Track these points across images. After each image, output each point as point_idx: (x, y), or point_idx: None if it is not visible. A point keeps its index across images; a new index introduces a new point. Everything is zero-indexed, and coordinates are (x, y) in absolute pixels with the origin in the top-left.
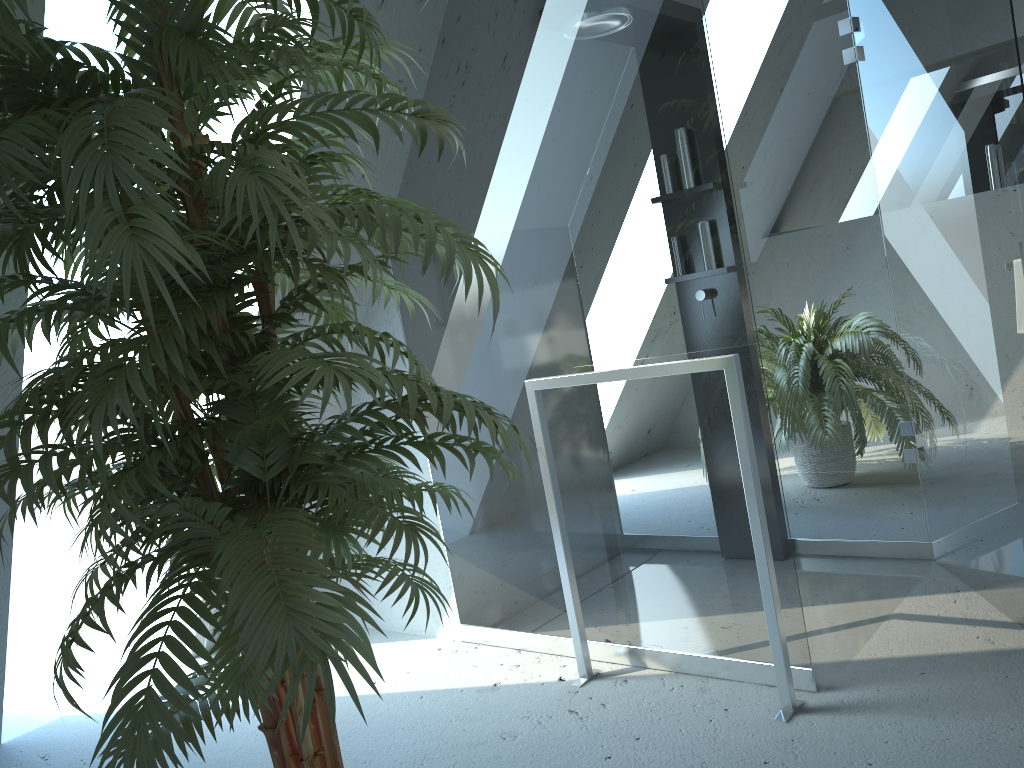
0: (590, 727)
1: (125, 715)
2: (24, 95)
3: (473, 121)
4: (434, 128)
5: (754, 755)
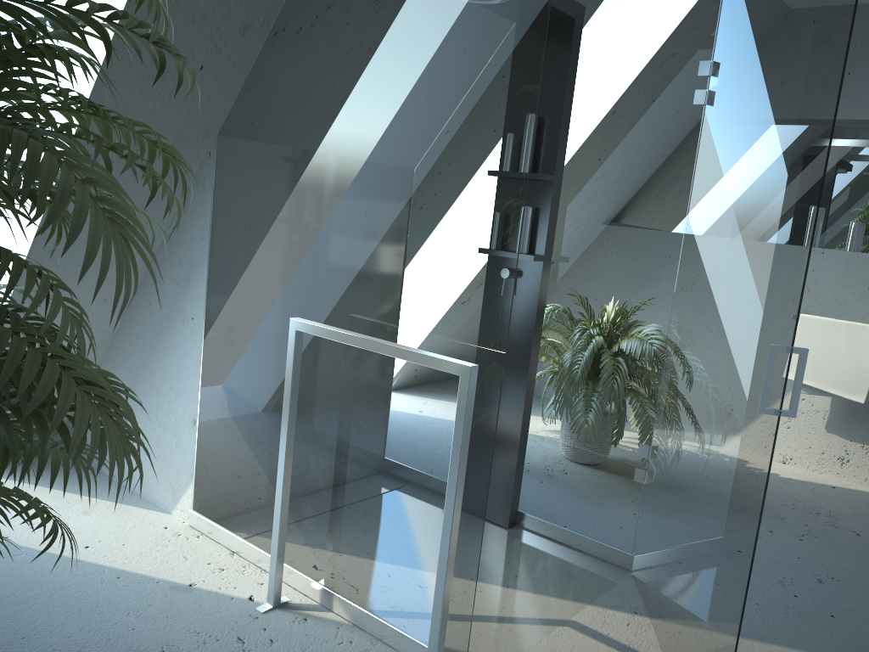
0: None
1: None
2: None
3: (318, 49)
4: (174, 58)
5: None
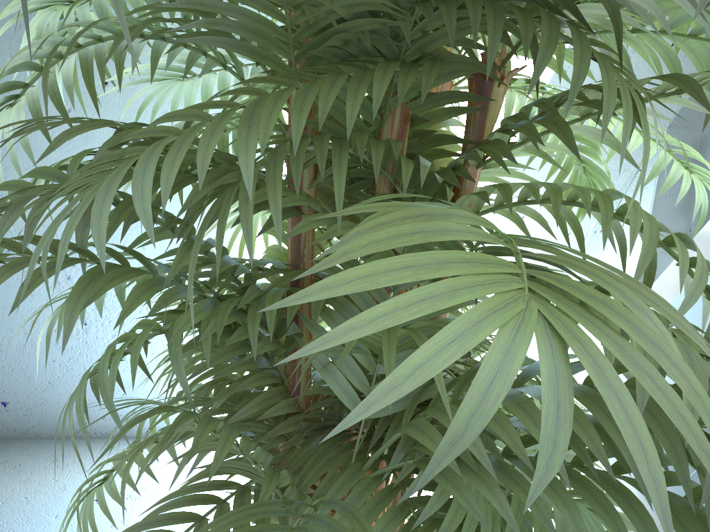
0: None
1: None
2: None
3: None
4: None
5: None
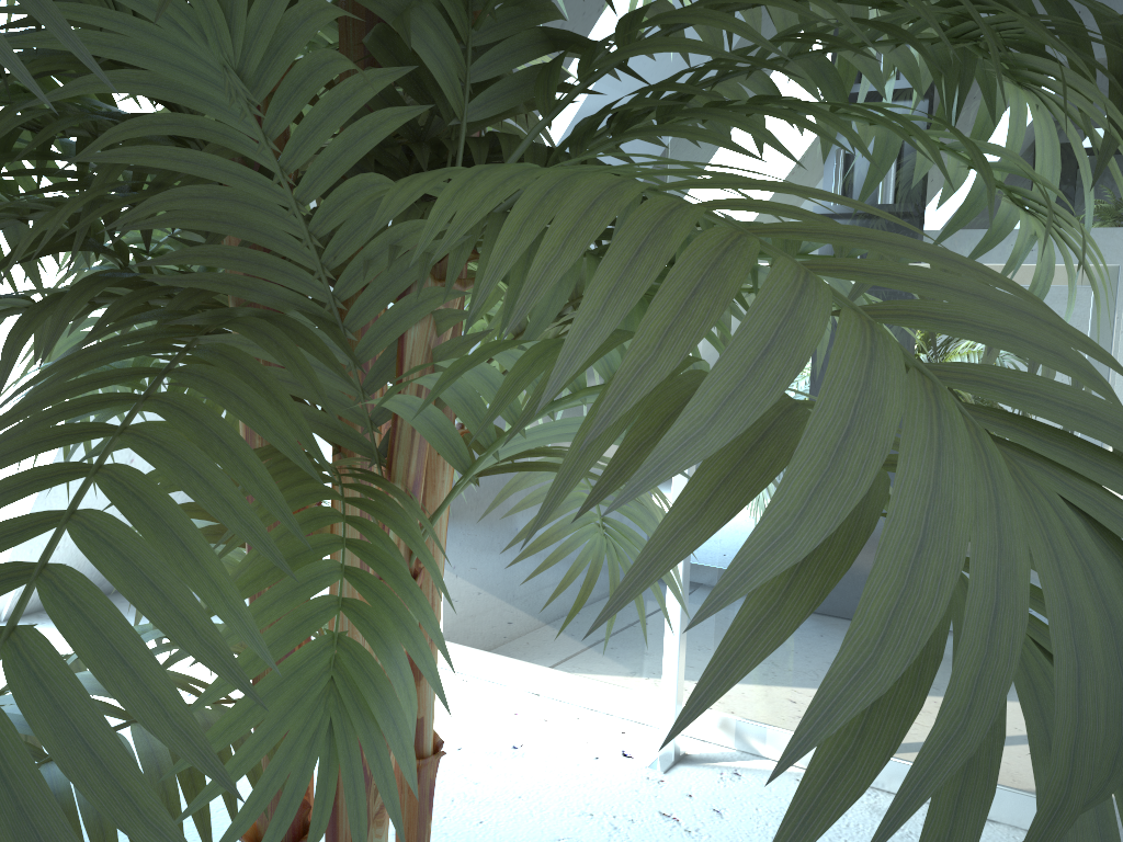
0: None
1: None
2: None
3: None
4: None
5: None
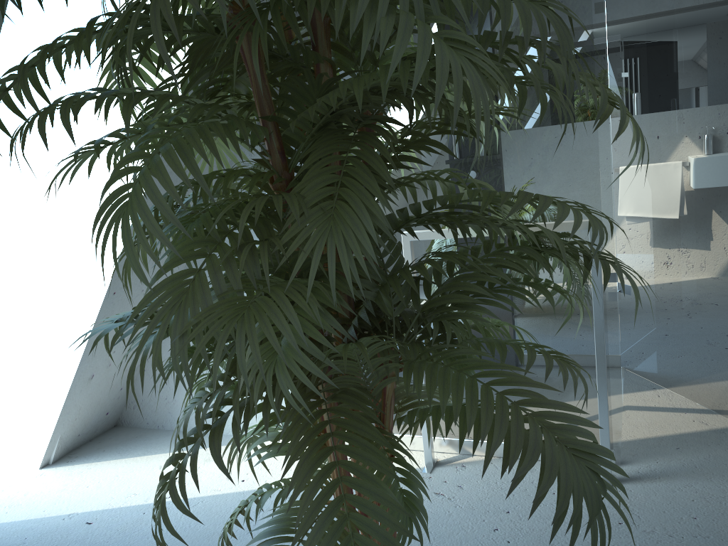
0: (462, 506)
1: None
2: None
3: None
4: None
5: None
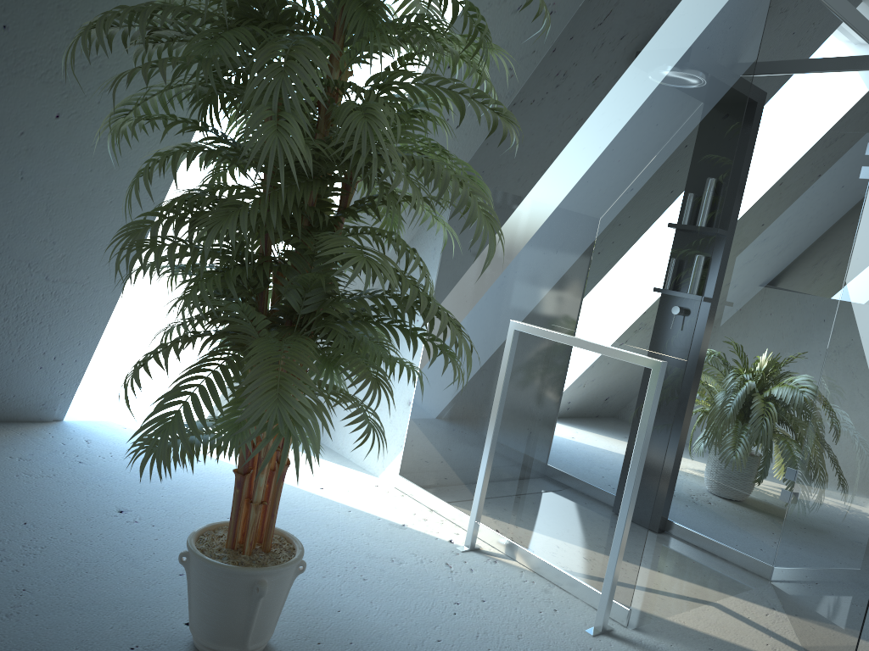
0: (454, 580)
1: (158, 421)
2: (246, 10)
3: (551, 118)
4: (503, 123)
5: (558, 646)
